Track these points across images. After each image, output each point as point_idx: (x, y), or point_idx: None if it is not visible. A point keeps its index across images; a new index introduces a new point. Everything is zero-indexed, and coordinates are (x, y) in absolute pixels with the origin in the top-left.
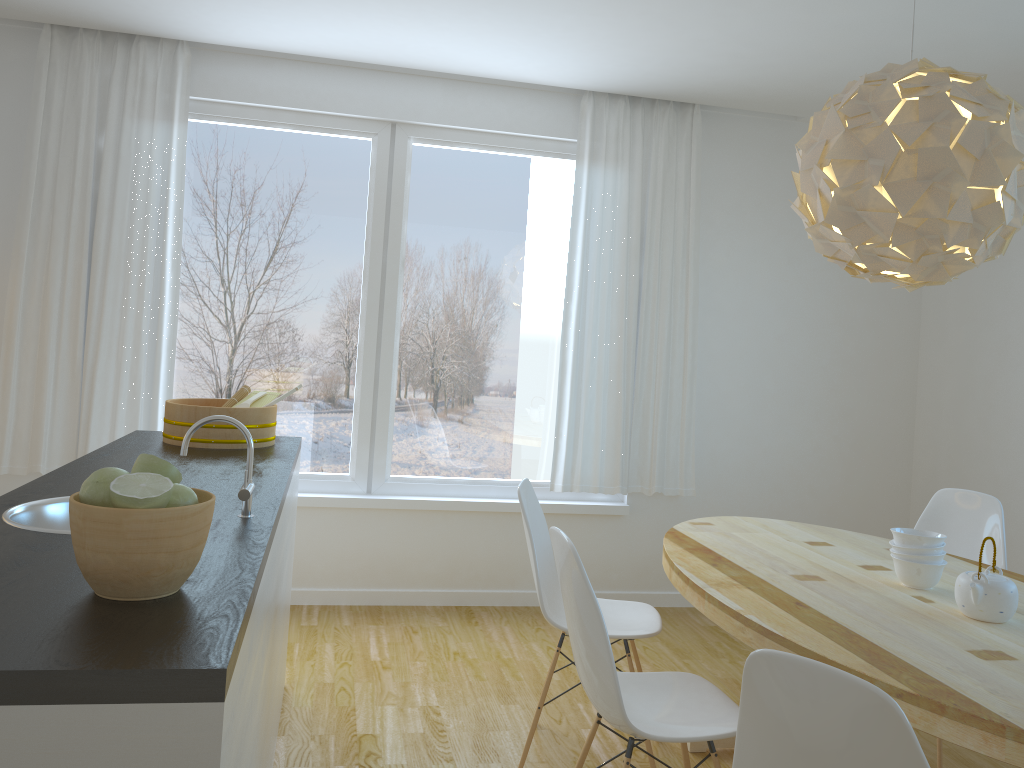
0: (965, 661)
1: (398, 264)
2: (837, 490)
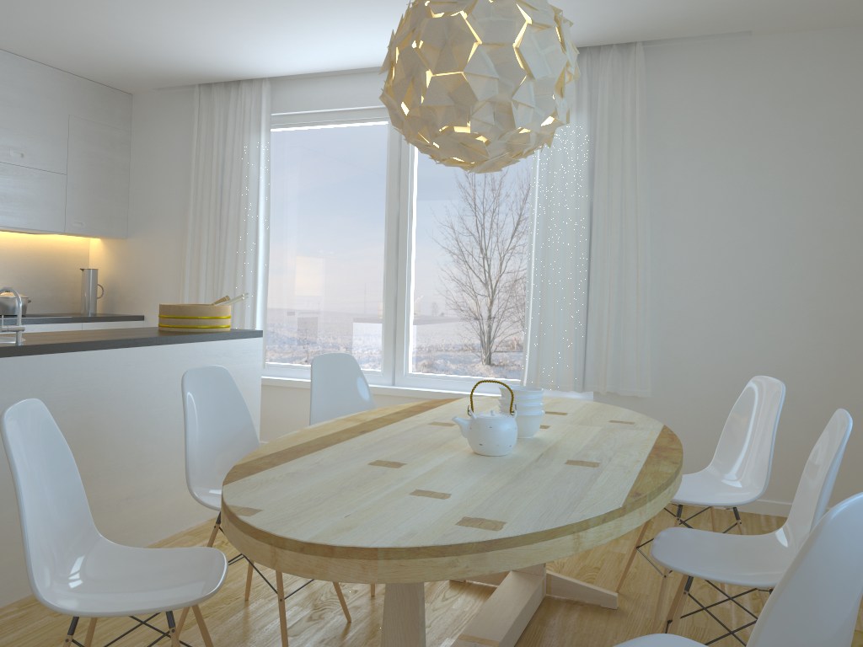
0: (348, 463)
1: (407, 212)
2: (821, 400)
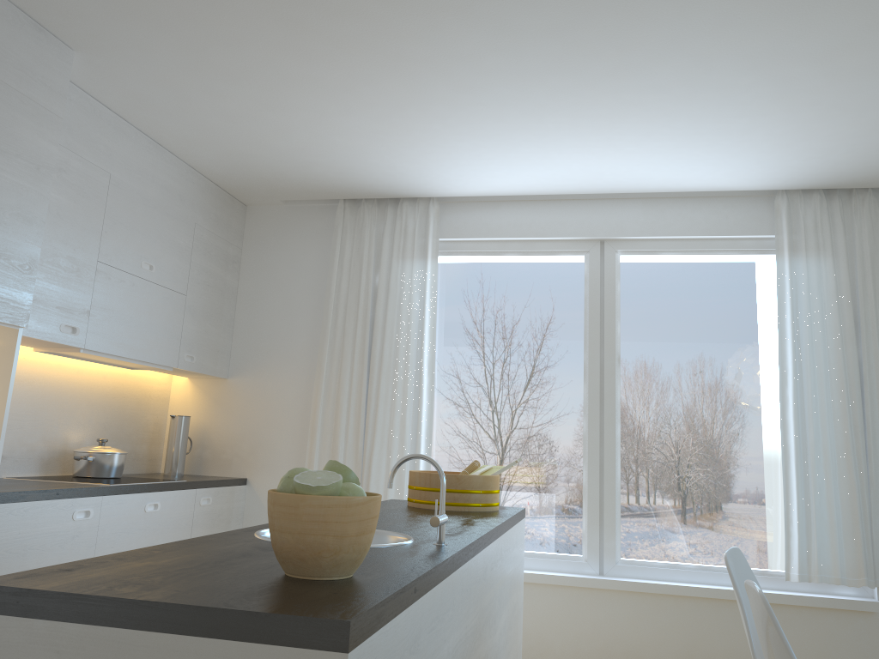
0: None
1: (614, 360)
2: None
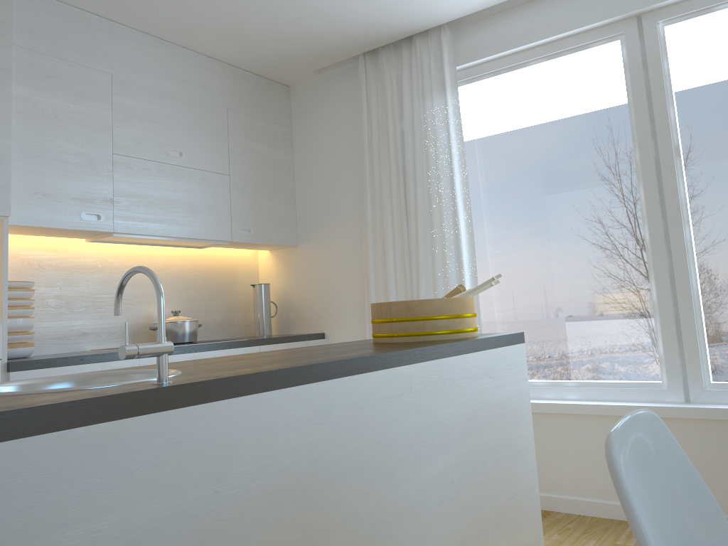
0: None
1: (671, 152)
2: None
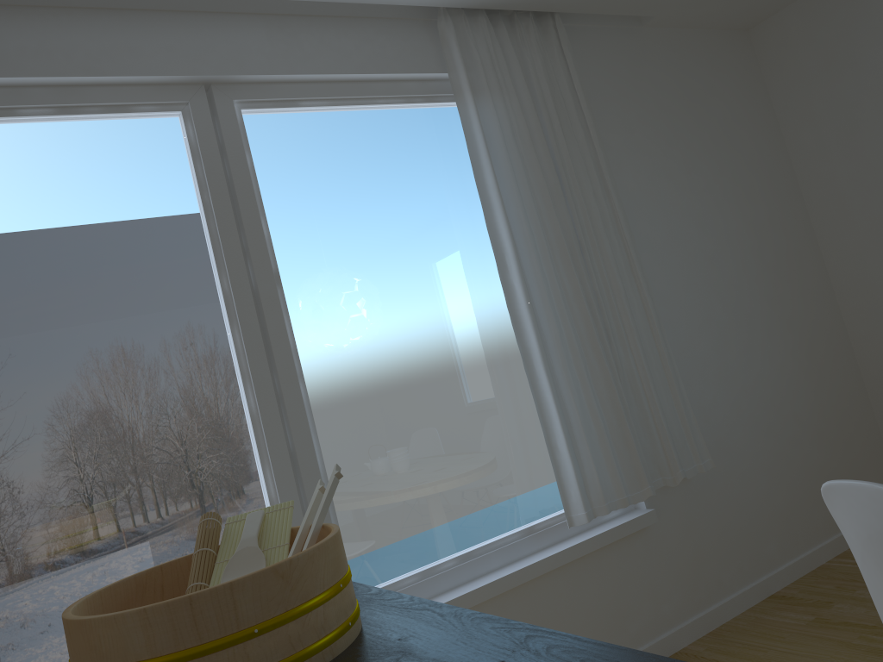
0: None
1: (273, 280)
2: (814, 409)
